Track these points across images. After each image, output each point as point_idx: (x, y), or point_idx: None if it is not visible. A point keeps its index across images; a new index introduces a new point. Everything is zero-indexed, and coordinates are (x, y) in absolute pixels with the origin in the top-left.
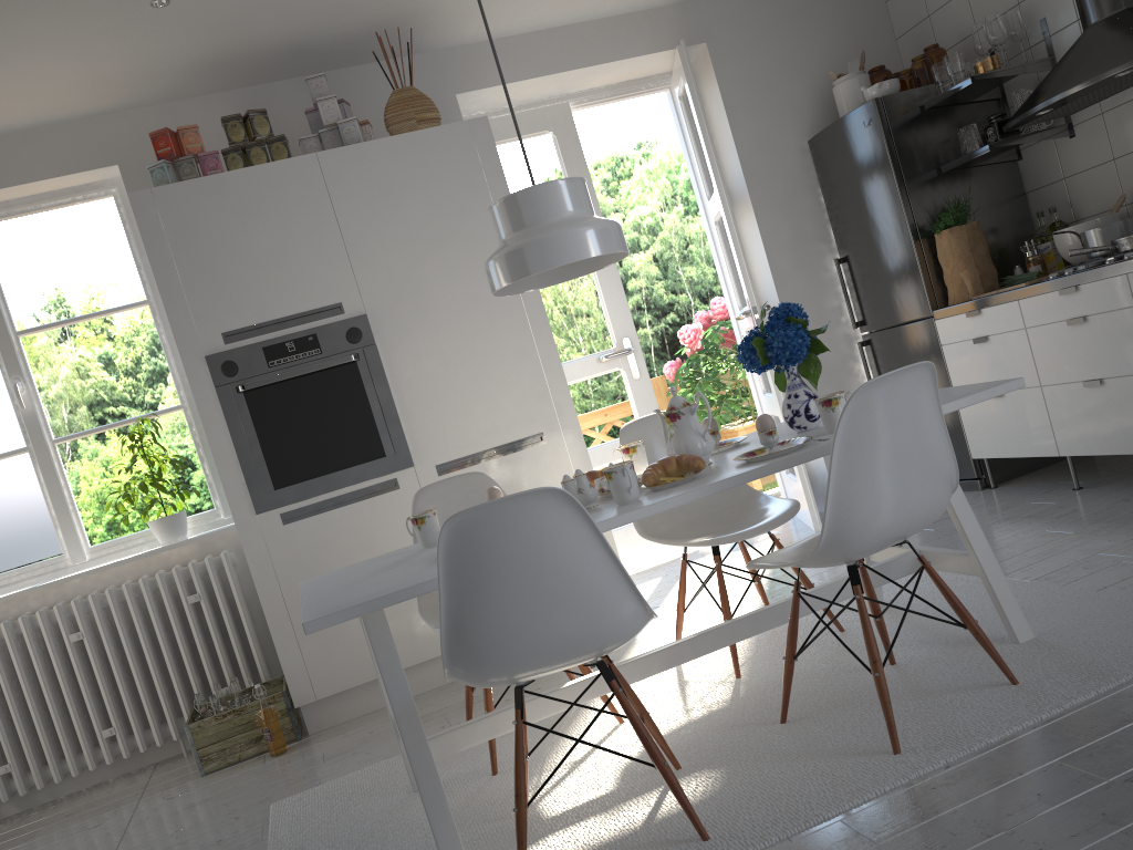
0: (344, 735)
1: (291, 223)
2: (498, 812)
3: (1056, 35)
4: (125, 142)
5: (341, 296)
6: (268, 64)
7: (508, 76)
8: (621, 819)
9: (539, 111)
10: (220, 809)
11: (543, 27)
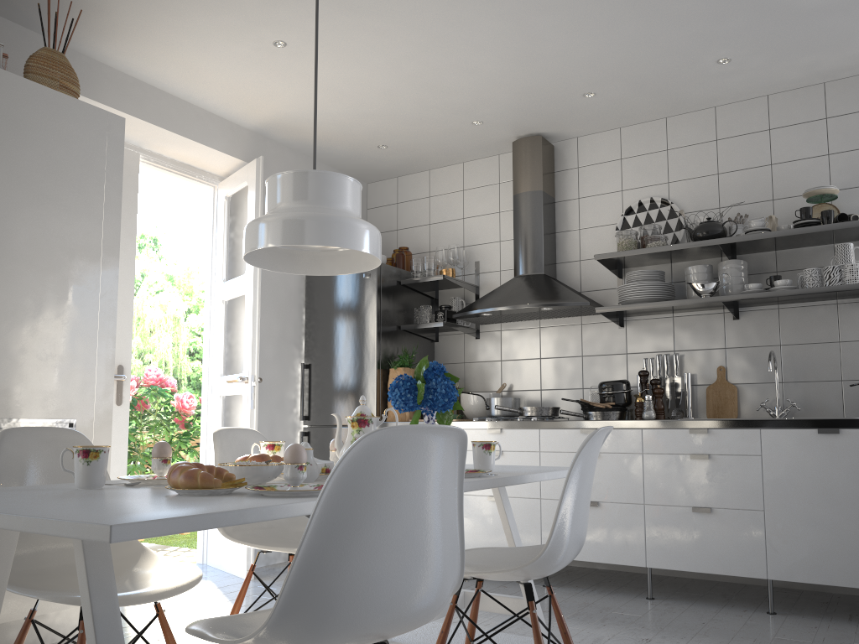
0: None
1: None
2: None
3: (483, 274)
4: None
5: None
6: None
7: (117, 104)
8: None
9: None
10: None
11: (159, 85)
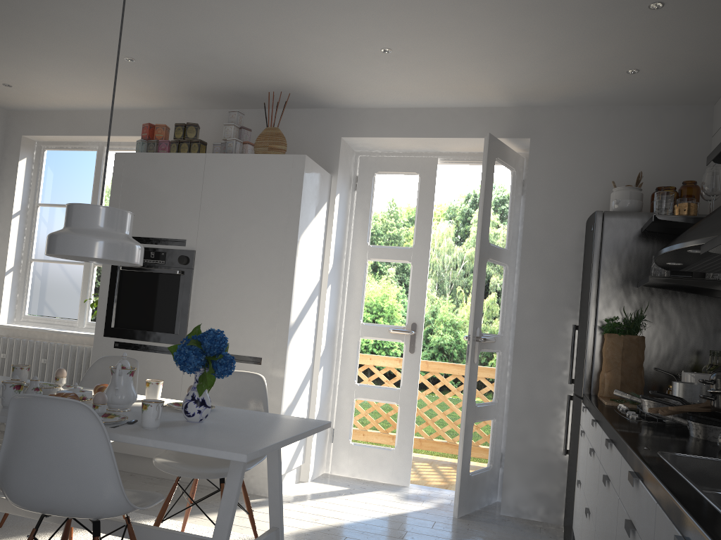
0: None
1: (179, 188)
2: None
3: None
4: (167, 125)
5: (187, 236)
6: (231, 99)
7: (378, 133)
8: None
9: (415, 158)
10: None
11: (411, 106)
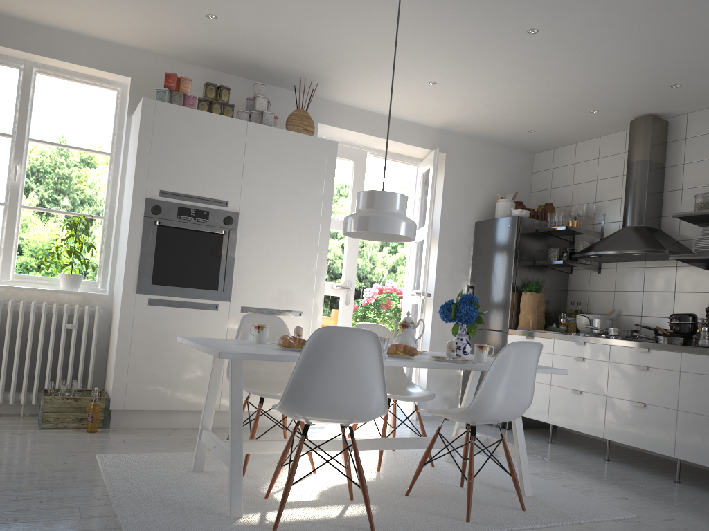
0: (135, 434)
1: (220, 150)
2: (249, 493)
3: (607, 224)
4: (140, 68)
5: (230, 198)
6: (235, 66)
7: (347, 126)
8: (323, 512)
9: (351, 148)
10: (59, 448)
11: (374, 110)
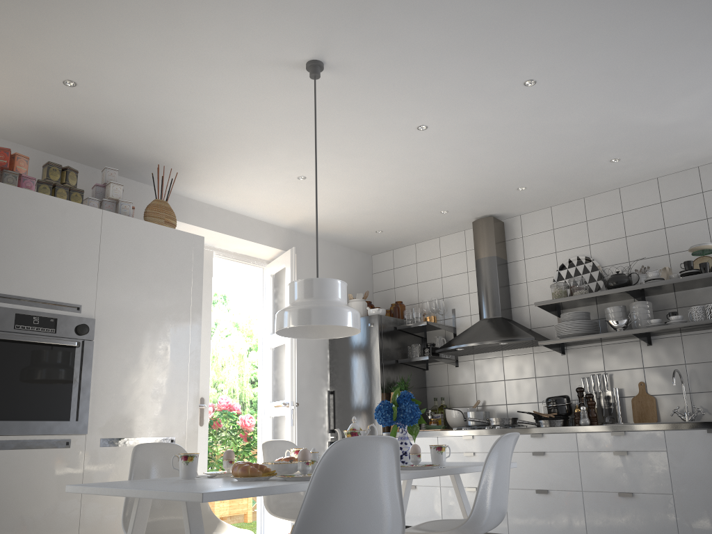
0: None
1: (70, 242)
2: None
3: (458, 318)
4: None
5: (83, 301)
6: (76, 148)
7: (198, 223)
8: None
9: None
10: None
11: (225, 207)
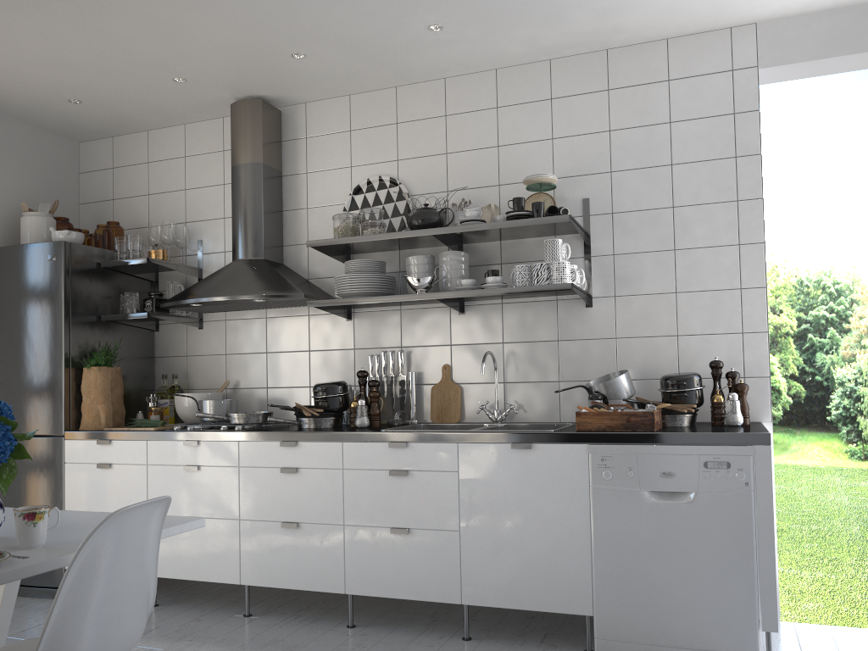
0: None
1: None
2: None
3: (207, 255)
4: None
5: None
6: None
7: None
8: None
9: None
10: None
11: None
